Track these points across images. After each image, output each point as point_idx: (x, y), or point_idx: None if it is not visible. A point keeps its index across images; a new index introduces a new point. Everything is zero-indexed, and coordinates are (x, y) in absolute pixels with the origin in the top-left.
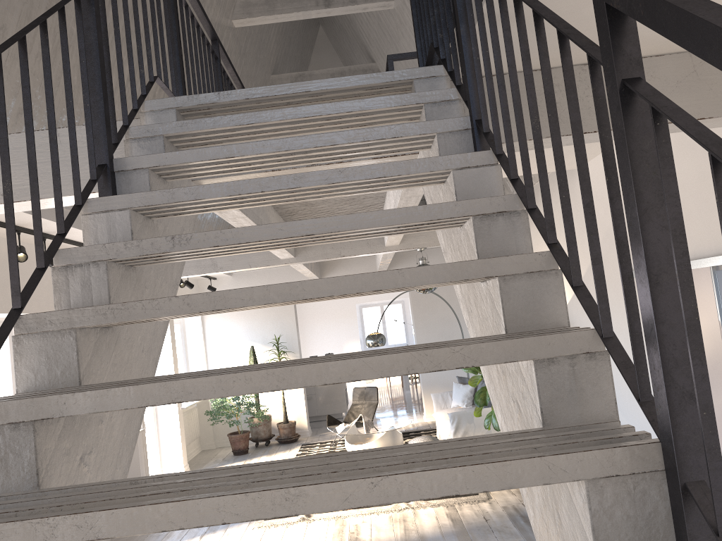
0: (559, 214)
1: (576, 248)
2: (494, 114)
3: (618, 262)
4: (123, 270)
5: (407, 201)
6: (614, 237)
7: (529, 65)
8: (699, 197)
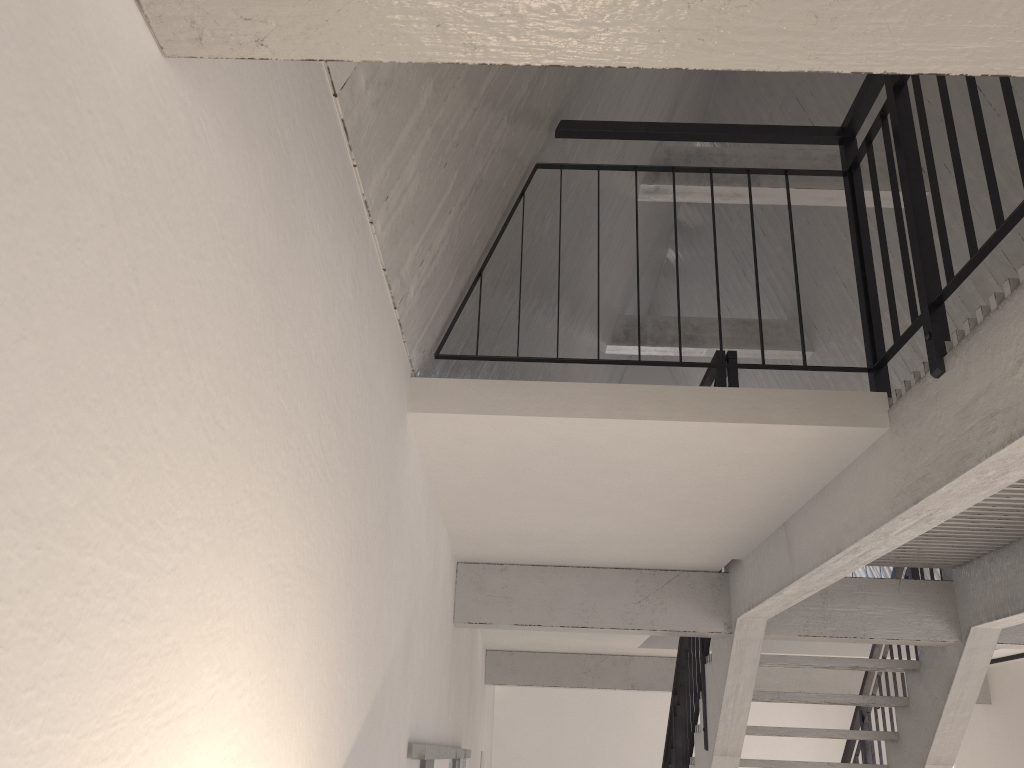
0: (361, 426)
1: (685, 757)
2: (698, 674)
3: (403, 714)
4: (891, 743)
5: (831, 574)
6: (681, 758)
7: (686, 679)
8: (441, 665)
